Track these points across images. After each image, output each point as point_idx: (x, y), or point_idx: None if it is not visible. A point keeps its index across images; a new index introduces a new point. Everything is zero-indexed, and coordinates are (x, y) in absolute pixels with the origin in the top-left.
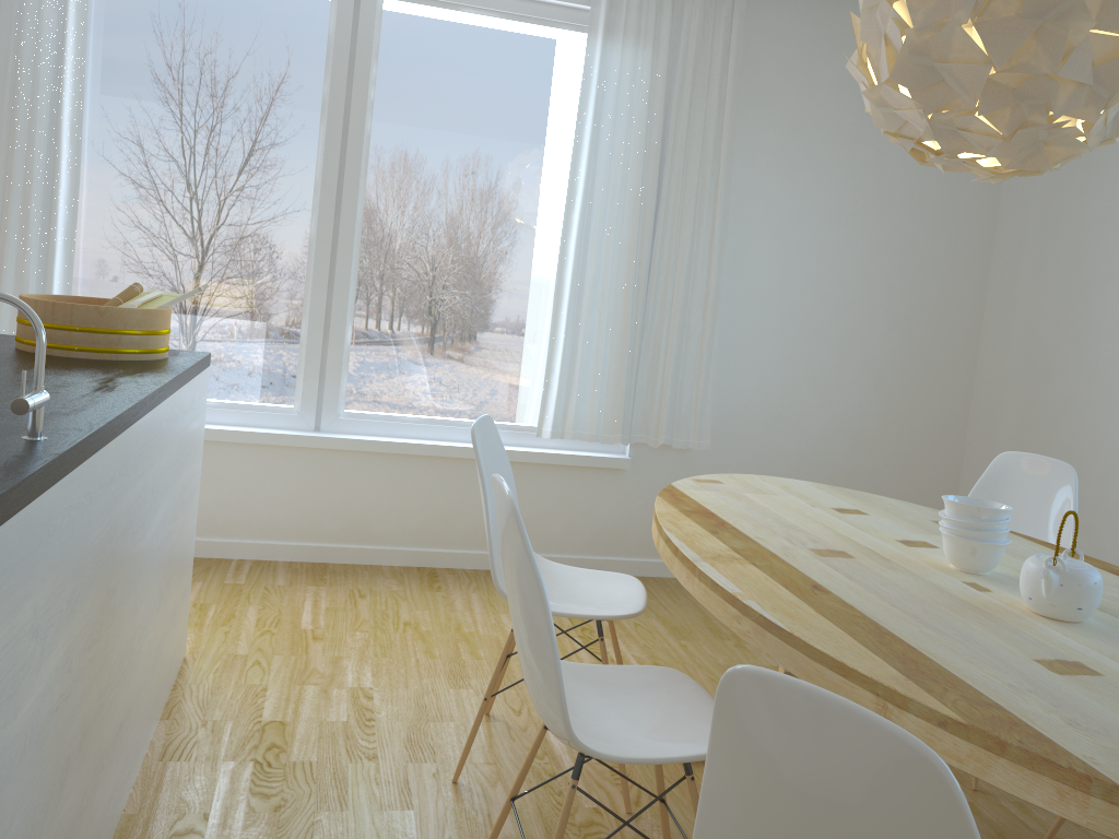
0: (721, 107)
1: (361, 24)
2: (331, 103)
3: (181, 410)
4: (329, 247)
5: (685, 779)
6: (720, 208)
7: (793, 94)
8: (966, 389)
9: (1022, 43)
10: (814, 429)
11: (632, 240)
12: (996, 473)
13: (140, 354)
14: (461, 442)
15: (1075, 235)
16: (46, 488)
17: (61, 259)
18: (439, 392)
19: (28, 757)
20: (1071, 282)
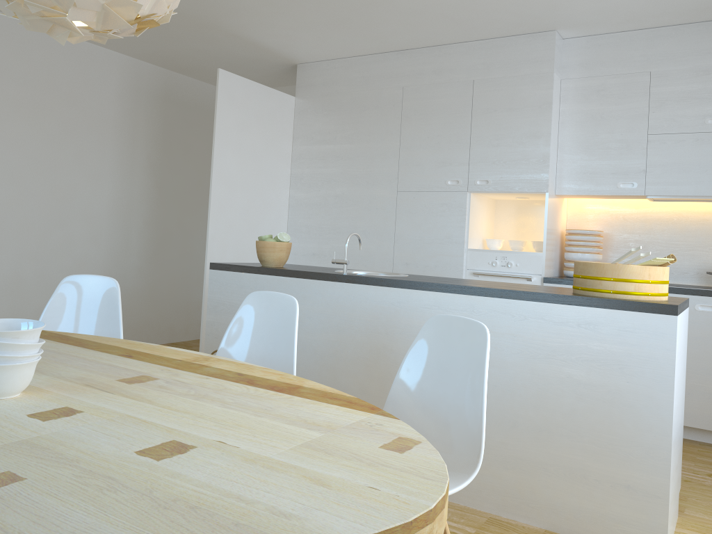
0: None
1: None
2: None
3: (540, 317)
4: None
5: None
6: None
7: None
8: None
9: None
10: None
11: None
12: None
13: (581, 290)
14: None
15: None
16: (311, 278)
17: None
18: None
19: (309, 354)
20: None
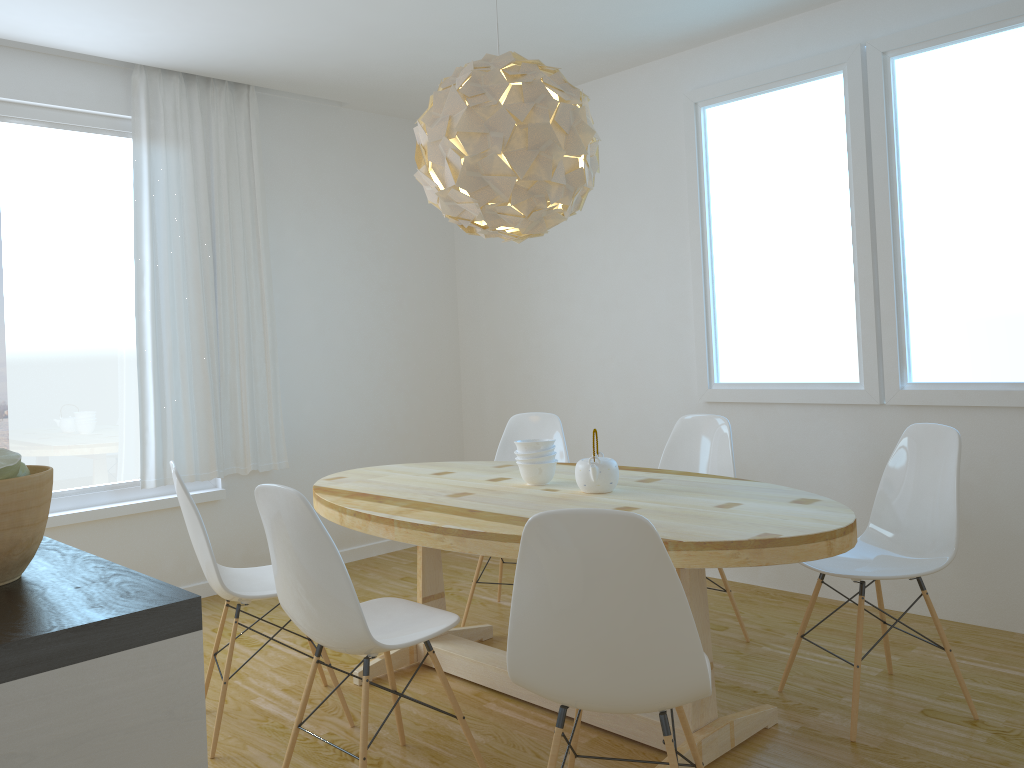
0: (253, 193)
1: None
2: None
3: None
4: None
5: (376, 695)
6: (265, 272)
7: (304, 179)
8: (457, 383)
9: (531, 163)
10: (361, 434)
11: (199, 307)
12: (511, 431)
13: None
14: (68, 510)
15: (511, 264)
16: None
17: None
18: None
19: None
20: (514, 296)
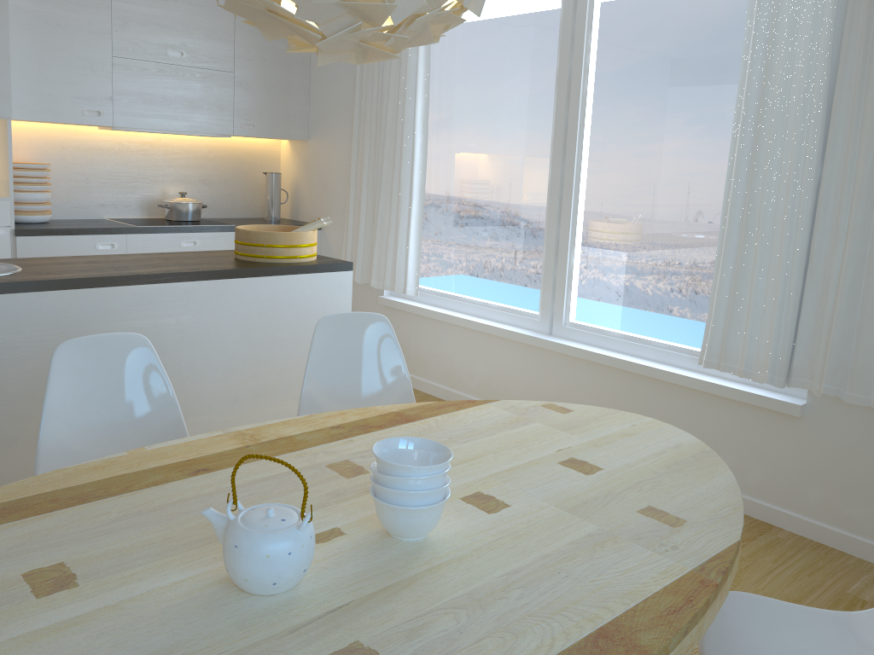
0: None
1: (578, 5)
2: (559, 74)
3: (256, 292)
4: (557, 189)
5: None
6: None
7: None
8: None
9: None
10: None
11: (790, 161)
12: None
13: (267, 258)
14: (647, 360)
15: None
16: None
17: (417, 206)
18: (638, 313)
19: None
20: None
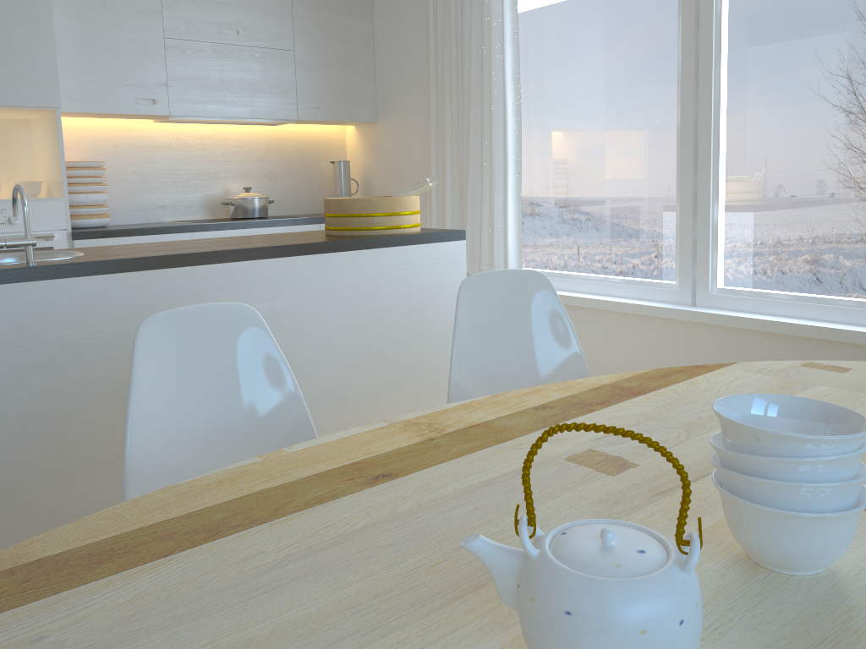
0: None
1: None
2: None
3: (359, 268)
4: (691, 132)
5: None
6: None
7: None
8: None
9: None
10: None
11: None
12: None
13: (367, 230)
14: (832, 323)
15: None
16: None
17: (513, 176)
18: (811, 267)
19: None
20: None
